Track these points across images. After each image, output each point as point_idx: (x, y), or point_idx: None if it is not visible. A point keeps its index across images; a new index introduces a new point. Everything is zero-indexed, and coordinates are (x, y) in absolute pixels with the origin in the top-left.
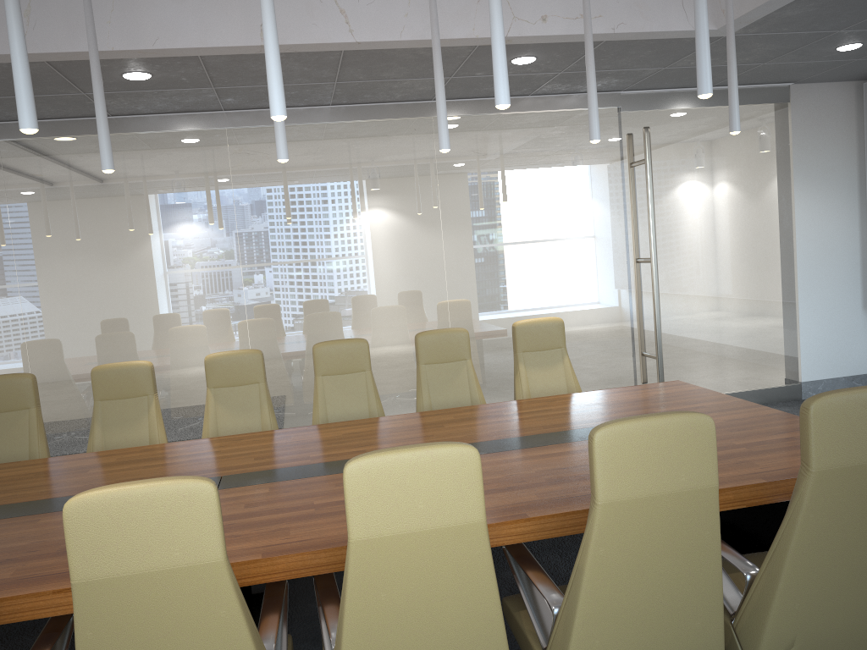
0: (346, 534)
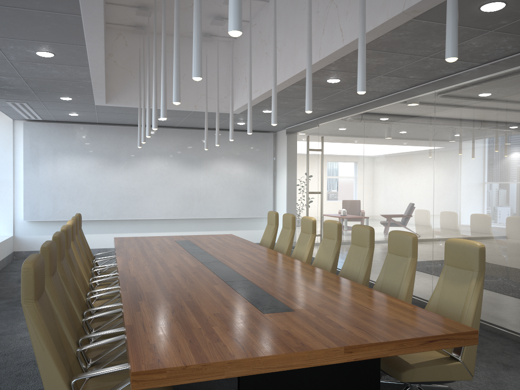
0: (130, 275)
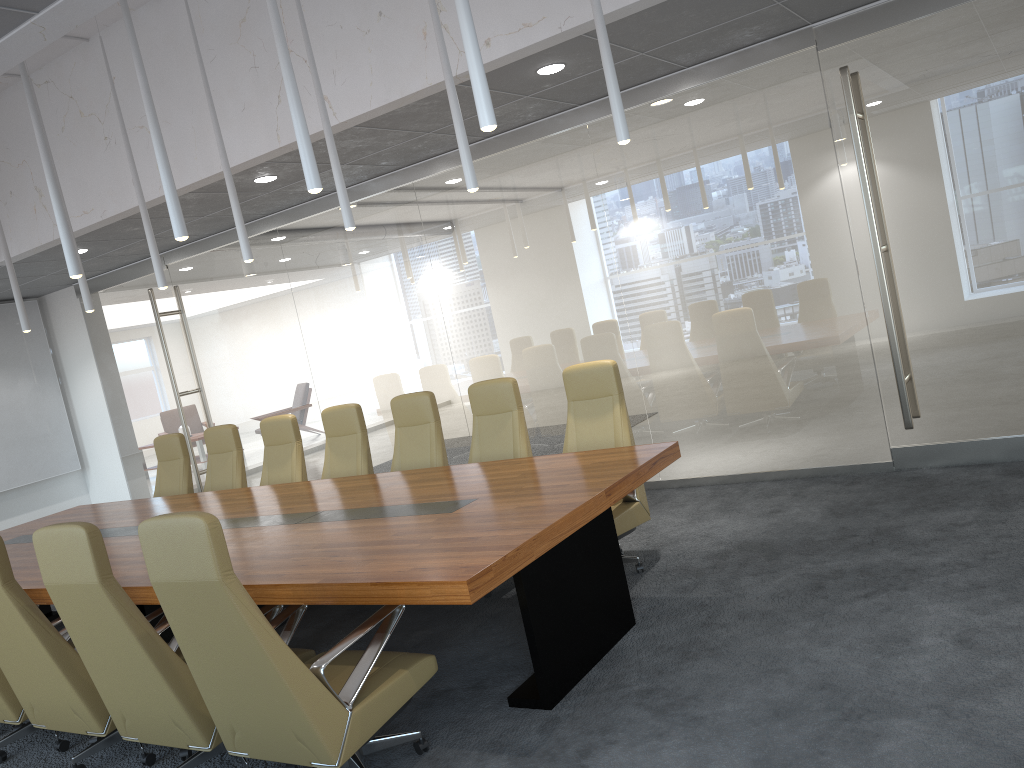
0: None
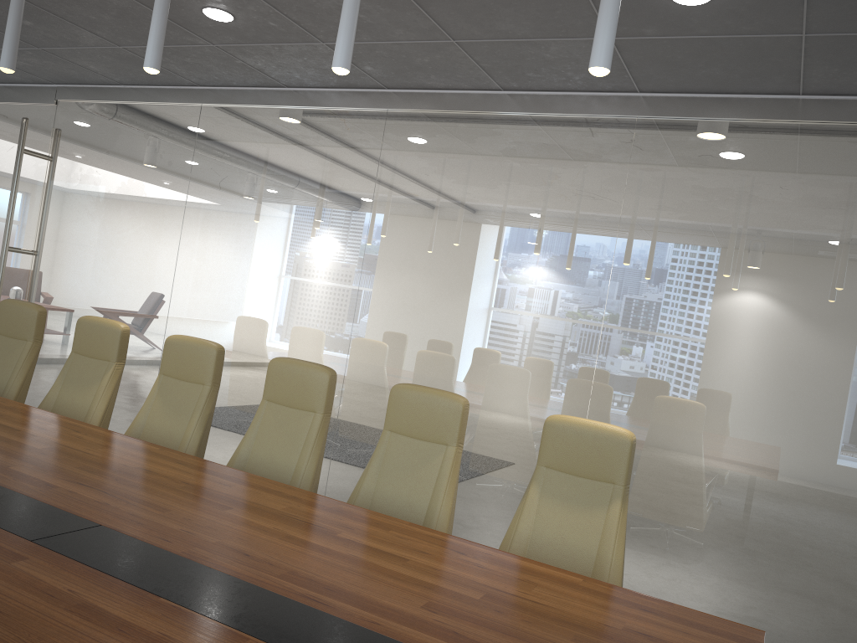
0: None
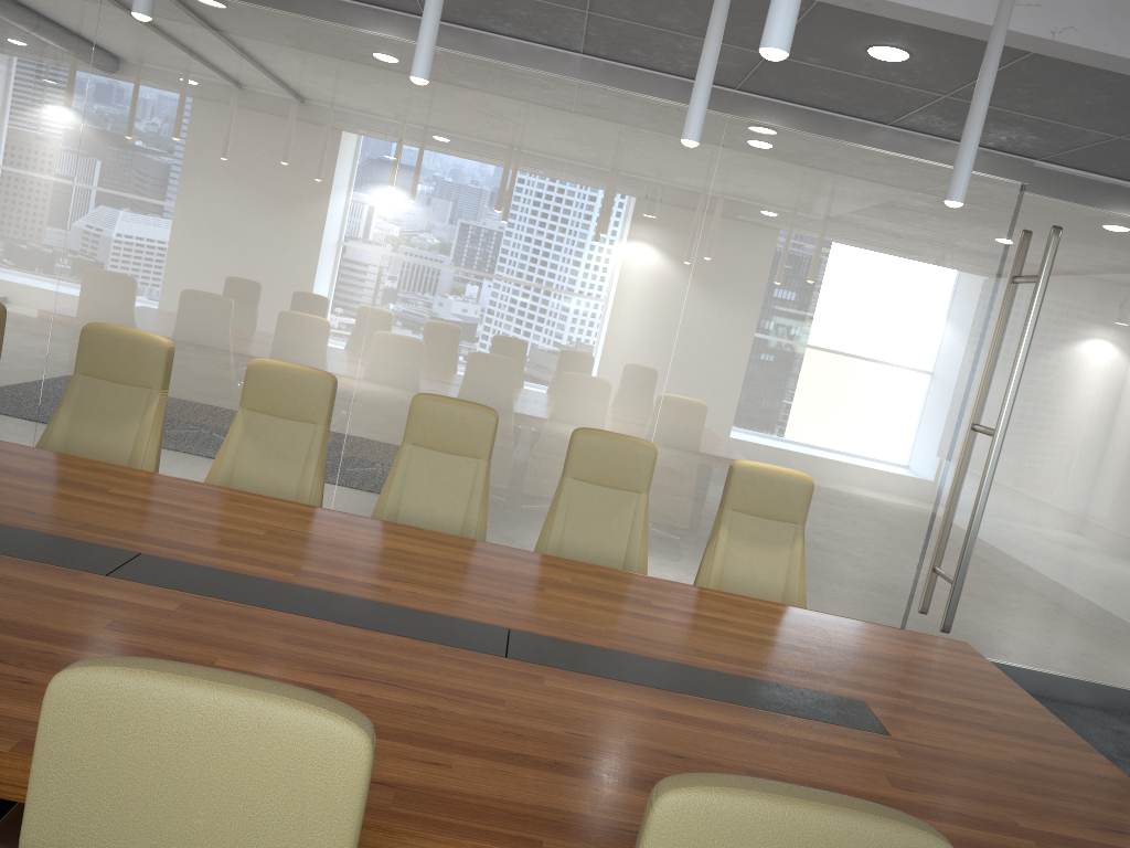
0: None
